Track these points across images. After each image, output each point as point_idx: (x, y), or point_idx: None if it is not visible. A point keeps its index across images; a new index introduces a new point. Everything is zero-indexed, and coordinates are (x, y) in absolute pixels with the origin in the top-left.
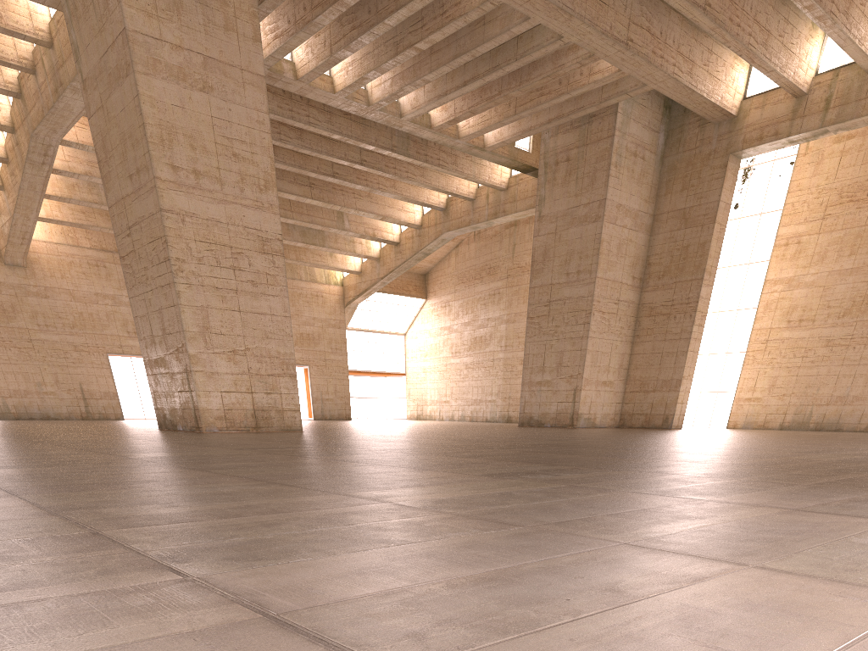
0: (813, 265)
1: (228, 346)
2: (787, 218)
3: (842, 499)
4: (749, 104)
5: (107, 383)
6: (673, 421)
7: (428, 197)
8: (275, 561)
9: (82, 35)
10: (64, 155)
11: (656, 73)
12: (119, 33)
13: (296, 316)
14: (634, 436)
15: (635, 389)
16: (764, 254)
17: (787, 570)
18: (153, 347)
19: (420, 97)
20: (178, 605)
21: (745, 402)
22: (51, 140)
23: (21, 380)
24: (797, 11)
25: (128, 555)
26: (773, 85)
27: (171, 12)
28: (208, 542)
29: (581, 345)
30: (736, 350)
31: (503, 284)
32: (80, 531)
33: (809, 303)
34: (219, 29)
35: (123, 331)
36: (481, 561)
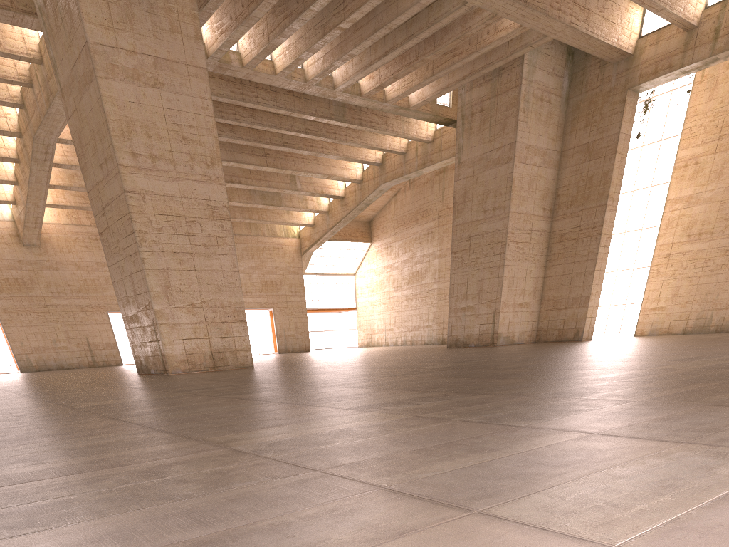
0: (710, 183)
1: (187, 300)
2: (685, 142)
3: (655, 417)
4: (644, 42)
5: (108, 336)
6: (583, 334)
7: (366, 155)
8: (41, 528)
9: (57, 51)
10: (63, 151)
11: (555, 24)
12: (83, 46)
13: (261, 267)
14: (539, 351)
15: (549, 308)
16: (664, 177)
17: (504, 517)
18: (128, 306)
19: (349, 70)
20: None
21: (651, 311)
22: (49, 140)
23: (40, 338)
24: None
25: None
26: (666, 22)
27: (125, 23)
28: (14, 506)
29: (498, 273)
30: (641, 265)
31: (435, 224)
32: None
33: (707, 218)
34: (166, 32)
35: None
36: (225, 519)
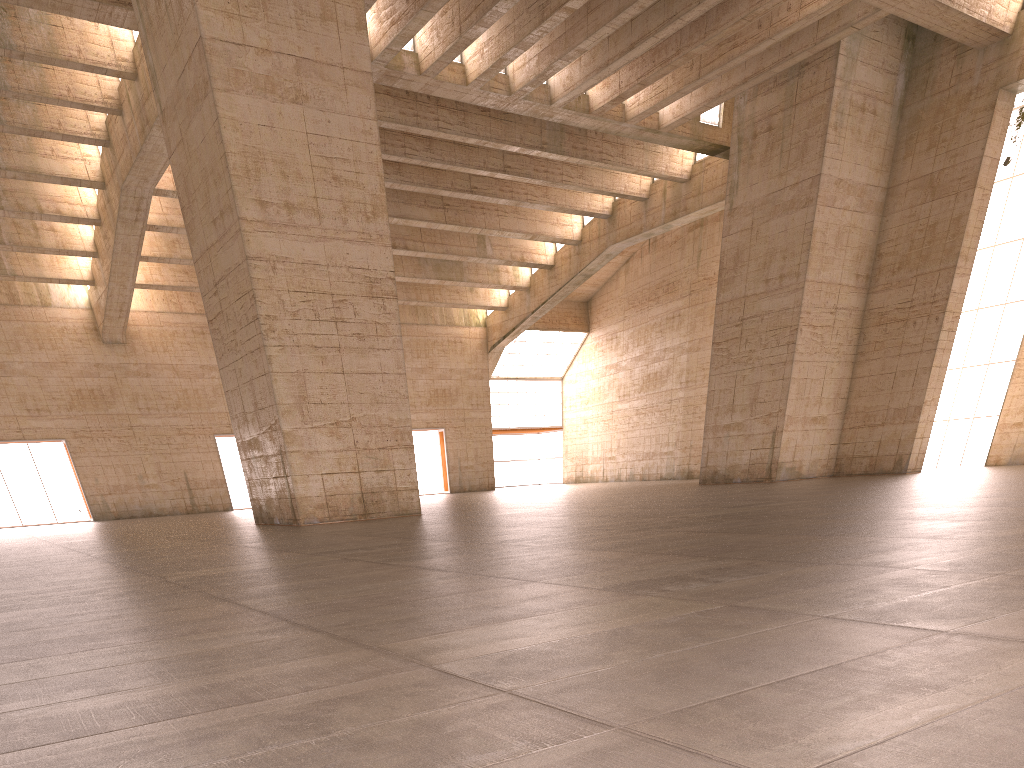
0: None
1: (330, 417)
2: None
3: None
4: None
5: (214, 469)
6: (909, 463)
7: (589, 204)
8: None
9: (158, 55)
10: (162, 207)
11: None
12: (195, 44)
13: (429, 369)
14: (852, 490)
15: (856, 424)
16: None
17: None
18: (246, 427)
19: (574, 75)
20: None
21: (1013, 428)
22: (143, 191)
23: (121, 473)
24: None
25: None
26: None
27: (256, 7)
28: None
29: (783, 373)
30: (1001, 359)
31: (684, 303)
32: None
33: None
34: (315, 20)
35: None
36: None
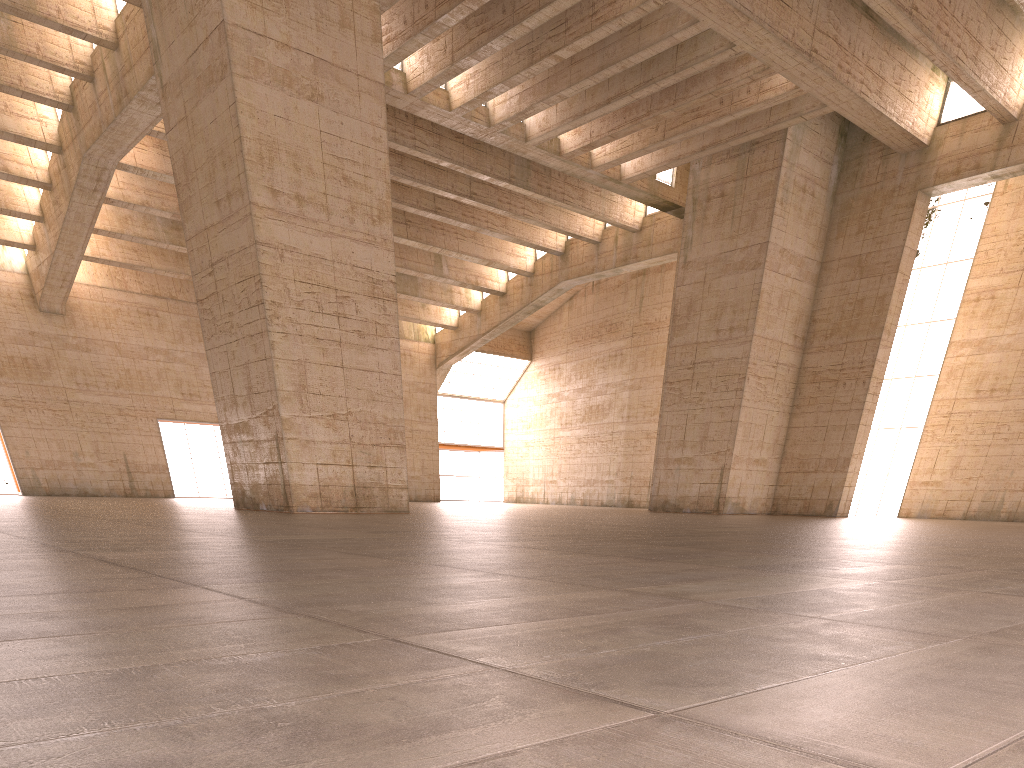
0: (1009, 325)
1: (327, 409)
2: (978, 268)
3: None
4: (945, 132)
5: (156, 454)
6: (838, 508)
7: (544, 239)
8: (734, 688)
9: (165, 30)
10: (118, 181)
11: (840, 91)
12: (214, 27)
13: None
14: (811, 524)
15: (792, 469)
16: (949, 311)
17: None
18: (234, 410)
19: (550, 118)
20: (743, 765)
21: (921, 486)
22: (106, 162)
23: (55, 448)
24: (1012, 20)
25: (503, 676)
26: (975, 109)
27: (278, 3)
28: (577, 656)
29: (731, 416)
30: (911, 424)
31: (626, 343)
32: (367, 637)
33: (1003, 370)
34: (334, 25)
35: (176, 393)
36: None
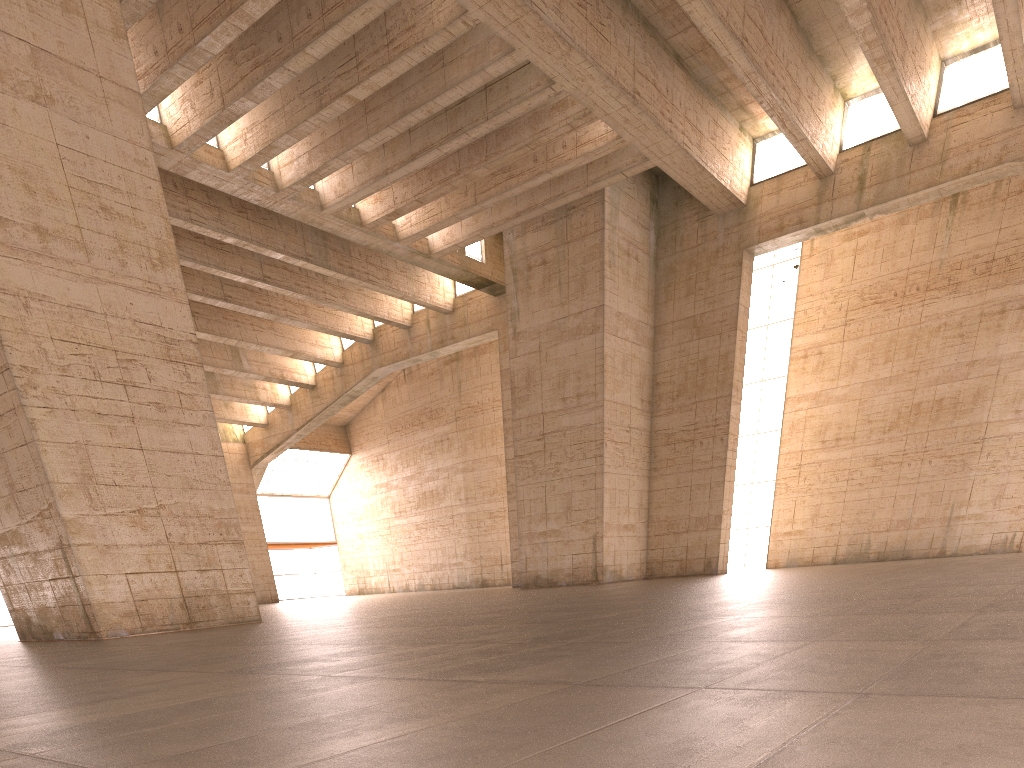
0: (842, 377)
1: (129, 503)
2: (800, 327)
3: None
4: (760, 191)
5: None
6: (718, 565)
7: (350, 327)
8: None
9: None
10: None
11: (664, 141)
12: None
13: None
14: (743, 583)
15: (661, 531)
16: (779, 369)
17: None
18: None
19: (347, 181)
20: None
21: (785, 536)
22: None
23: None
24: (821, 71)
25: None
26: (787, 167)
27: None
28: None
29: (594, 483)
30: (763, 479)
31: (451, 428)
32: None
33: (844, 420)
34: (54, 7)
35: None
36: None
